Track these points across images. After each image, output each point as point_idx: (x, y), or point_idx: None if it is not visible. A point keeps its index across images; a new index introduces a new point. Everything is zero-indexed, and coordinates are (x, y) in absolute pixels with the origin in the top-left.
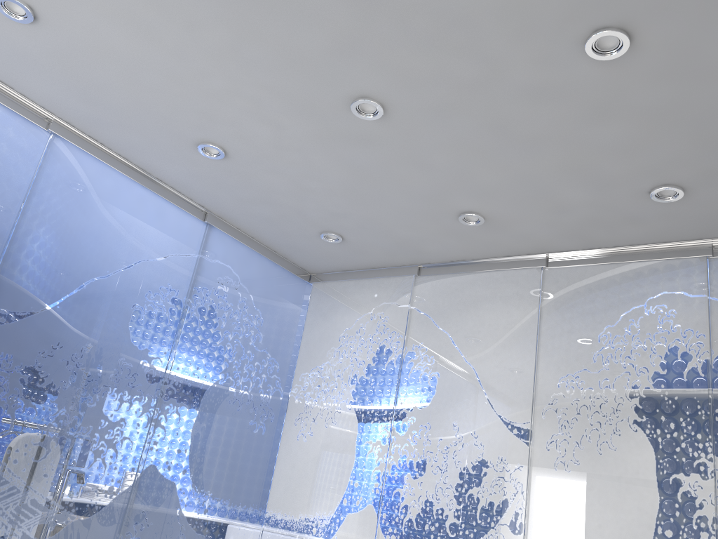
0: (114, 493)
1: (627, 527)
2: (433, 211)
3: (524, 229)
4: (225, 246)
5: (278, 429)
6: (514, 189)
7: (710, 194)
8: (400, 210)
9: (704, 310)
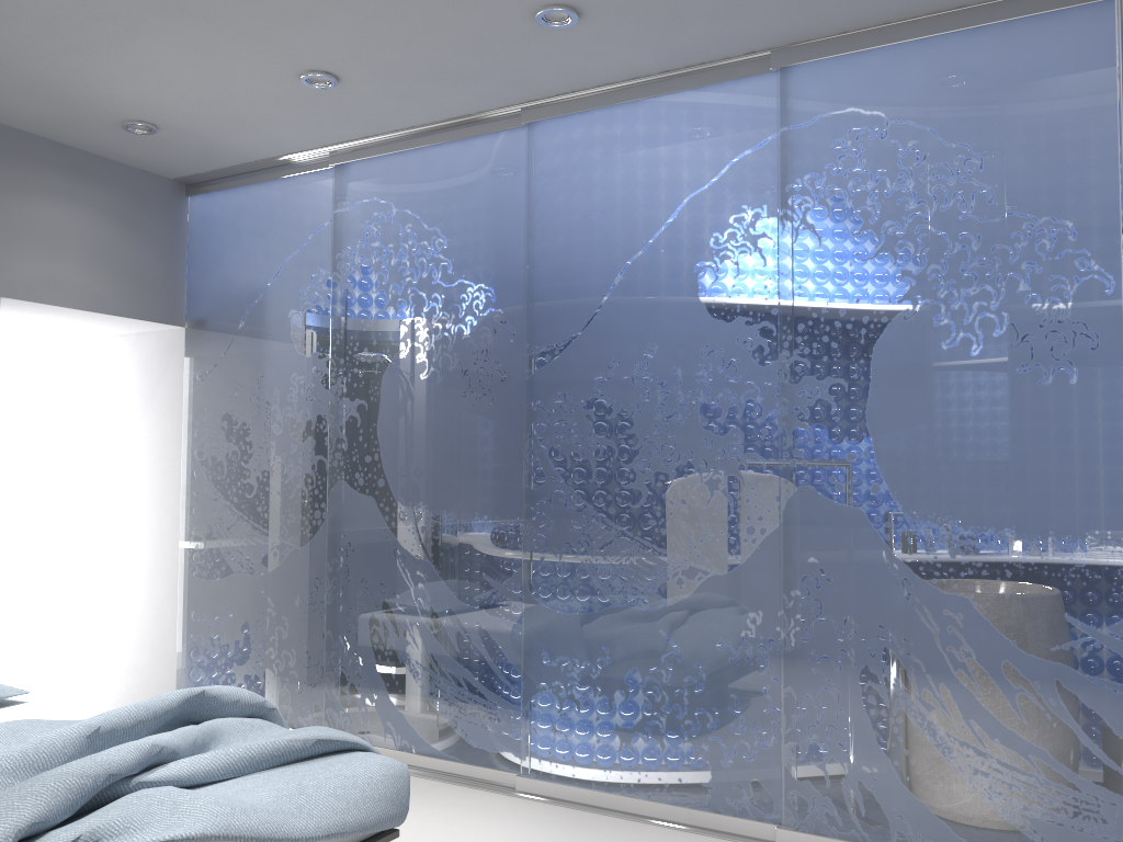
0: (756, 535)
1: None
2: None
3: None
4: (827, 82)
5: None
6: None
7: None
8: None
9: None
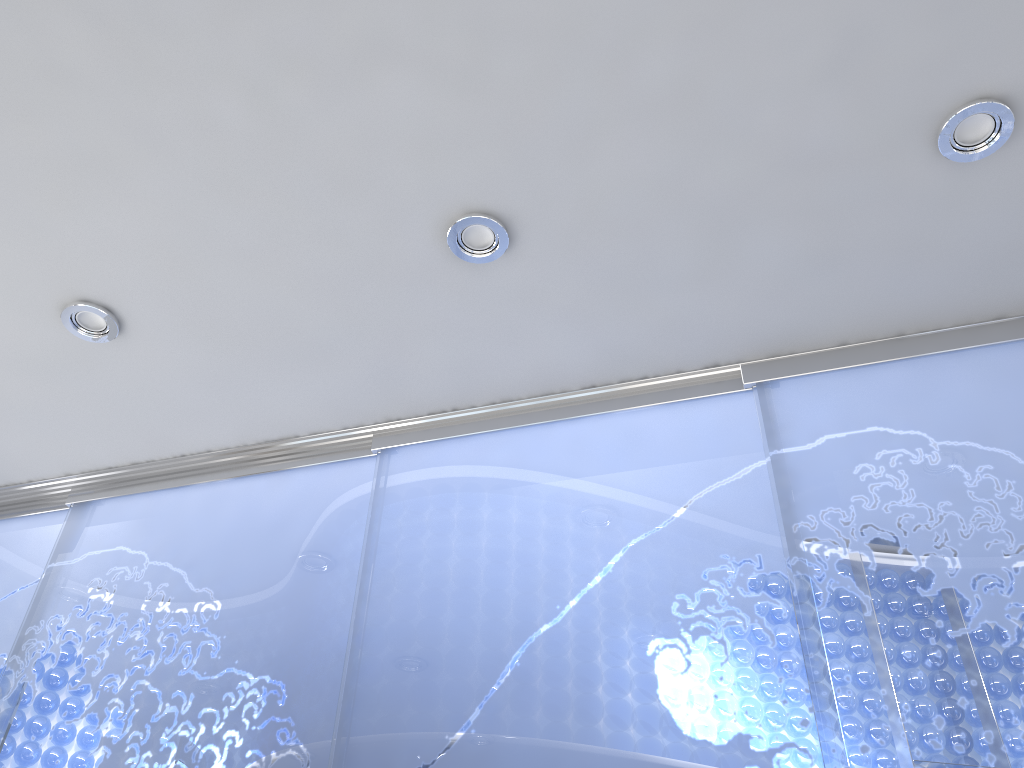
0: None
1: None
2: None
3: None
4: (830, 397)
5: None
6: None
7: None
8: None
9: None
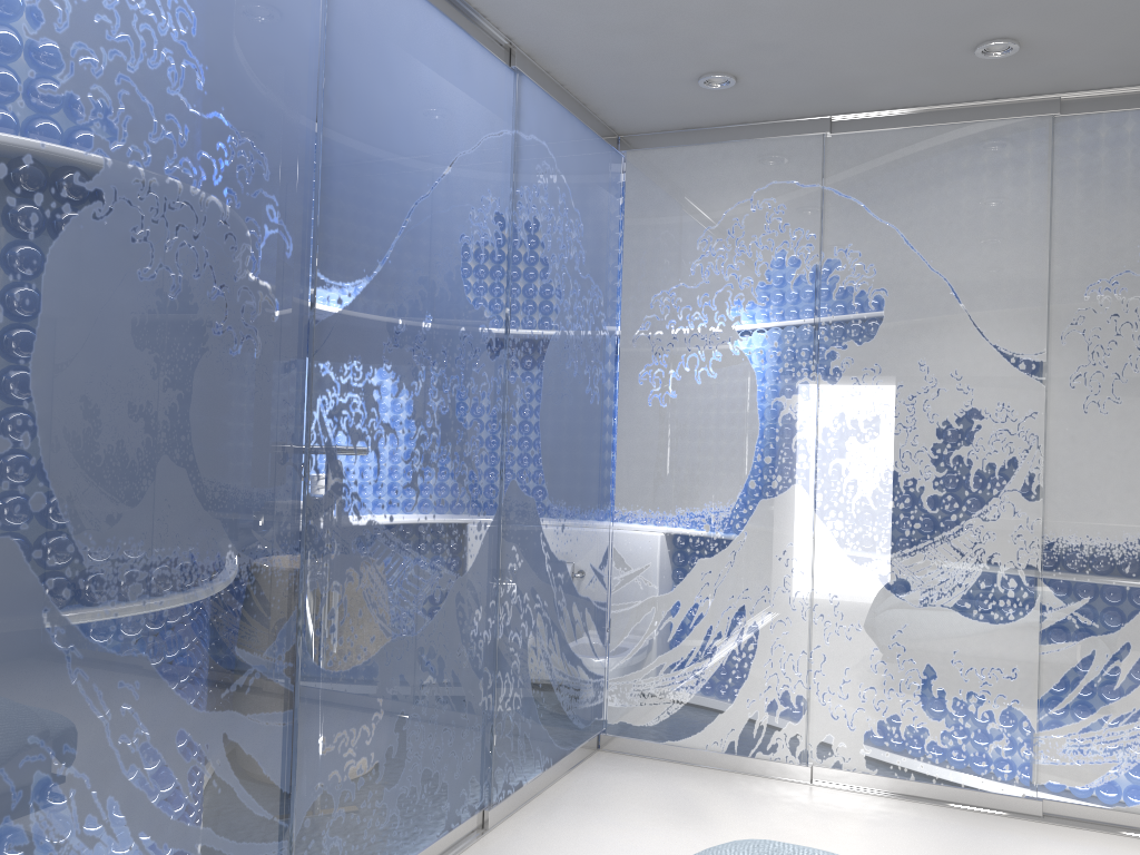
0: (483, 531)
1: None
2: (942, 39)
3: (1066, 61)
4: (537, 108)
5: (609, 392)
6: (1116, 4)
7: None
8: (886, 38)
9: None
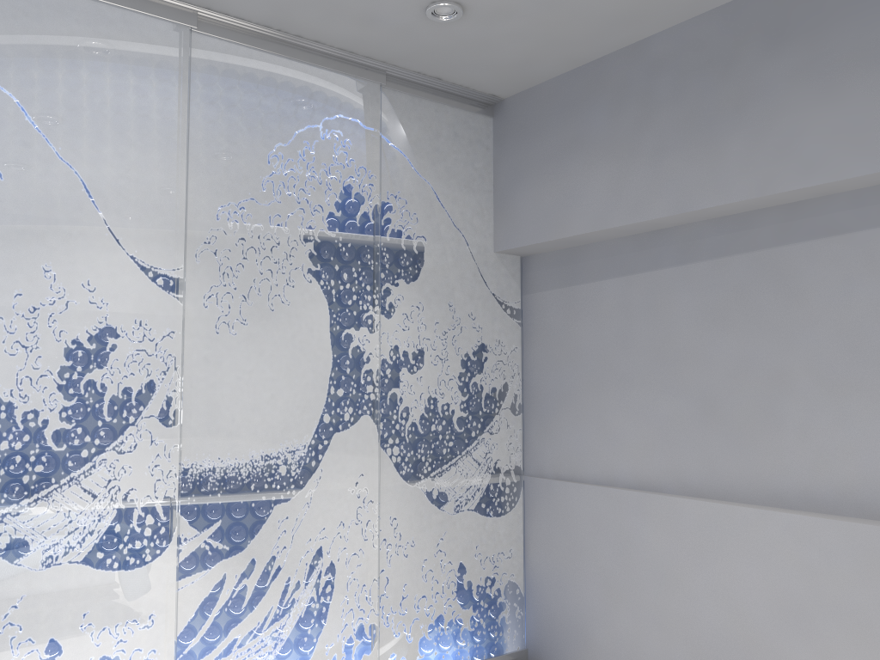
0: None
1: (302, 393)
2: None
3: None
4: None
5: None
6: None
7: (468, 29)
8: None
9: (377, 148)
